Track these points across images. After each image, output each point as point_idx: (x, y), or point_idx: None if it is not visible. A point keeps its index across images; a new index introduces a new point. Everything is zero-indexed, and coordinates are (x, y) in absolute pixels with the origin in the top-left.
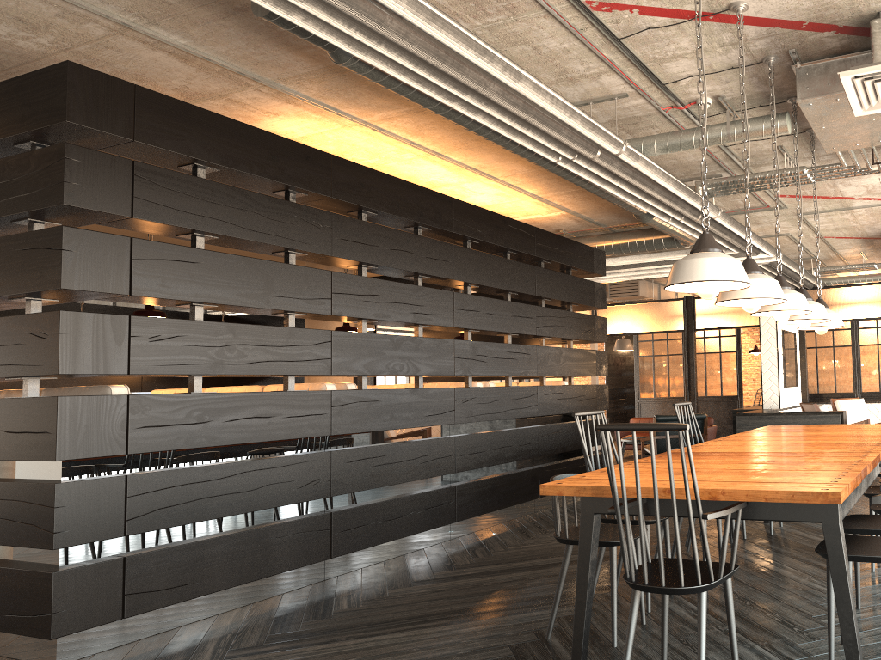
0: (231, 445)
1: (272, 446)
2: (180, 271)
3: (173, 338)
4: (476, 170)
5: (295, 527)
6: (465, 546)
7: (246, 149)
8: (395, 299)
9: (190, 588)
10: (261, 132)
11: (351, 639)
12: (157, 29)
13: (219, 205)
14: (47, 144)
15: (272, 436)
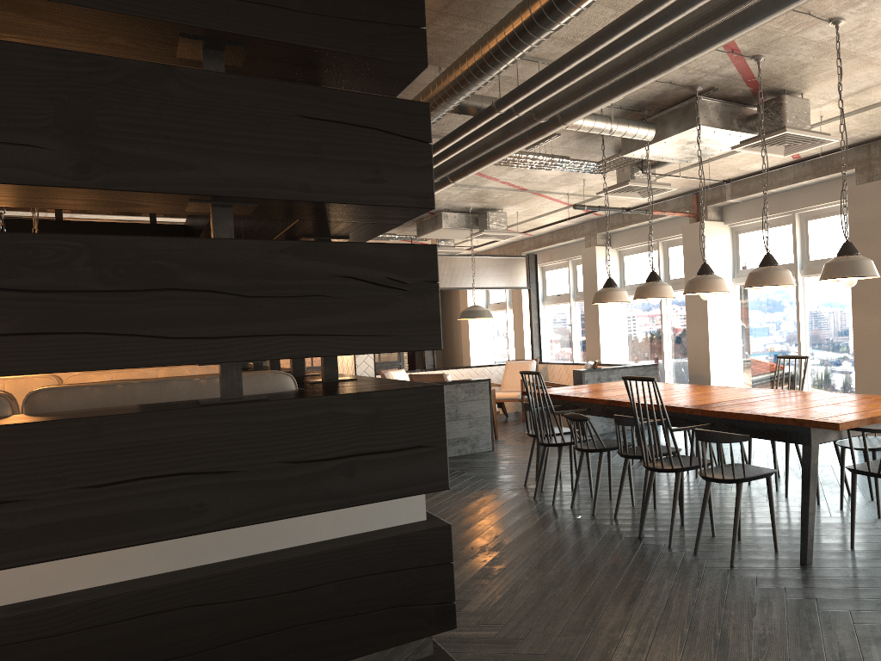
0: None
1: None
2: None
3: None
4: None
5: None
6: None
7: None
8: None
9: None
10: None
11: (622, 630)
12: None
13: None
14: None
15: None
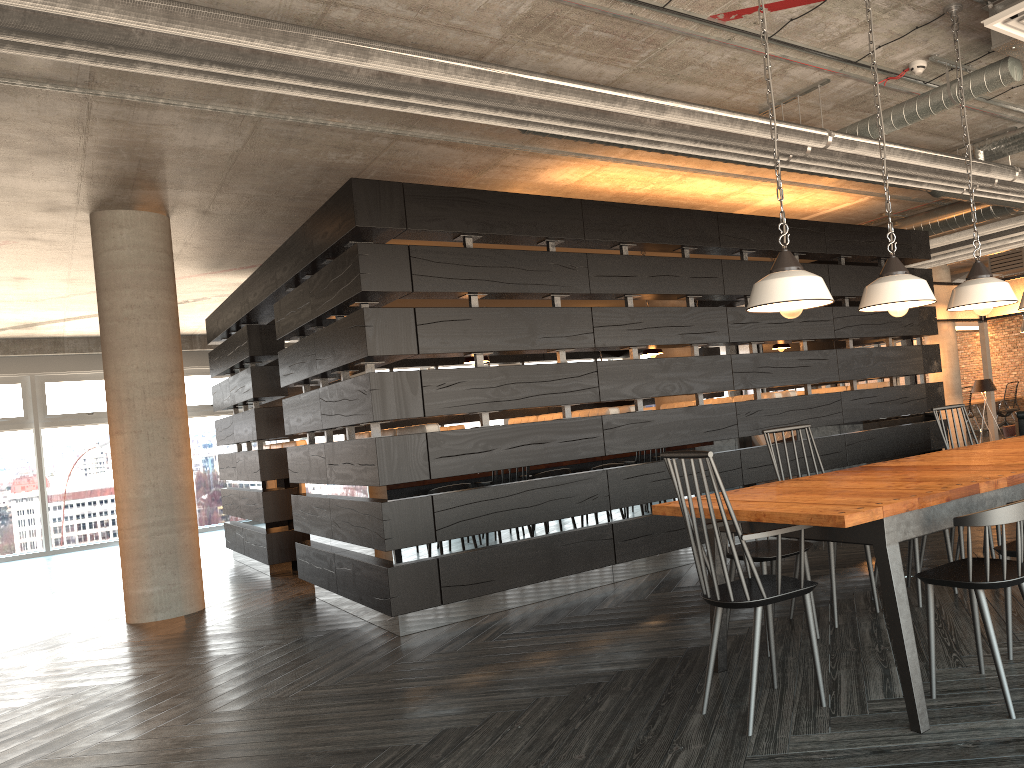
0: (516, 468)
1: (552, 467)
2: (455, 329)
3: (456, 384)
4: (746, 176)
5: (578, 536)
6: None
7: (500, 214)
8: (659, 323)
9: (492, 584)
10: (511, 195)
11: (583, 633)
12: (416, 130)
13: (482, 267)
14: (361, 242)
15: (549, 459)
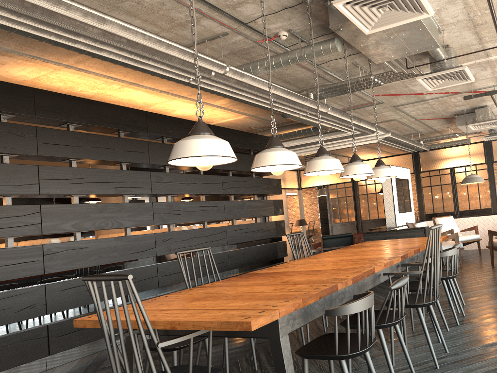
0: None
1: None
2: None
3: None
4: (168, 92)
5: (14, 338)
6: None
7: None
8: (98, 180)
9: None
10: None
11: None
12: None
13: None
14: None
15: None
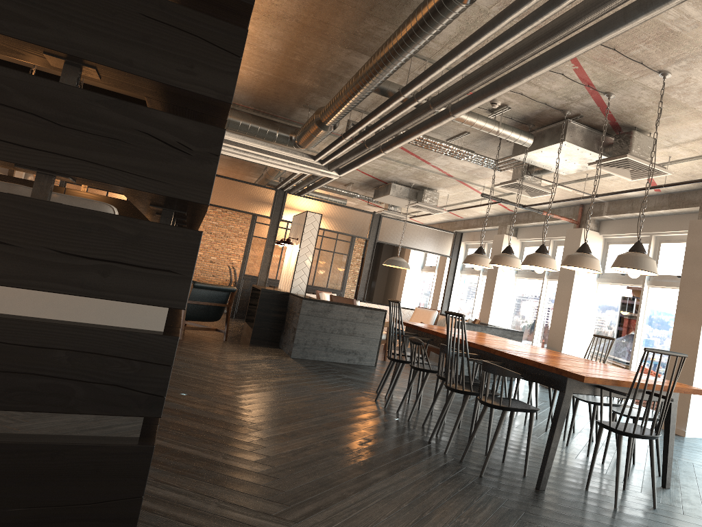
0: None
1: None
2: None
3: None
4: None
5: None
6: (194, 407)
7: None
8: None
9: None
10: None
11: (357, 492)
12: None
13: None
14: None
15: None
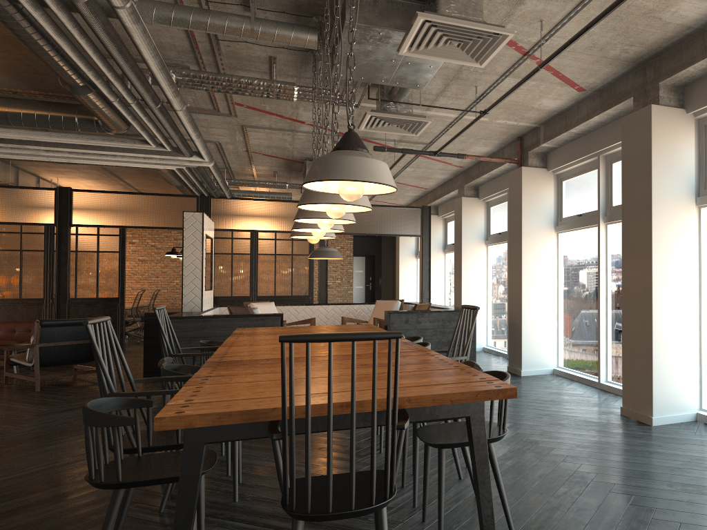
0: None
1: None
2: None
3: None
4: None
5: None
6: None
7: None
8: None
9: None
10: None
11: None
12: None
13: None
14: None
15: None
